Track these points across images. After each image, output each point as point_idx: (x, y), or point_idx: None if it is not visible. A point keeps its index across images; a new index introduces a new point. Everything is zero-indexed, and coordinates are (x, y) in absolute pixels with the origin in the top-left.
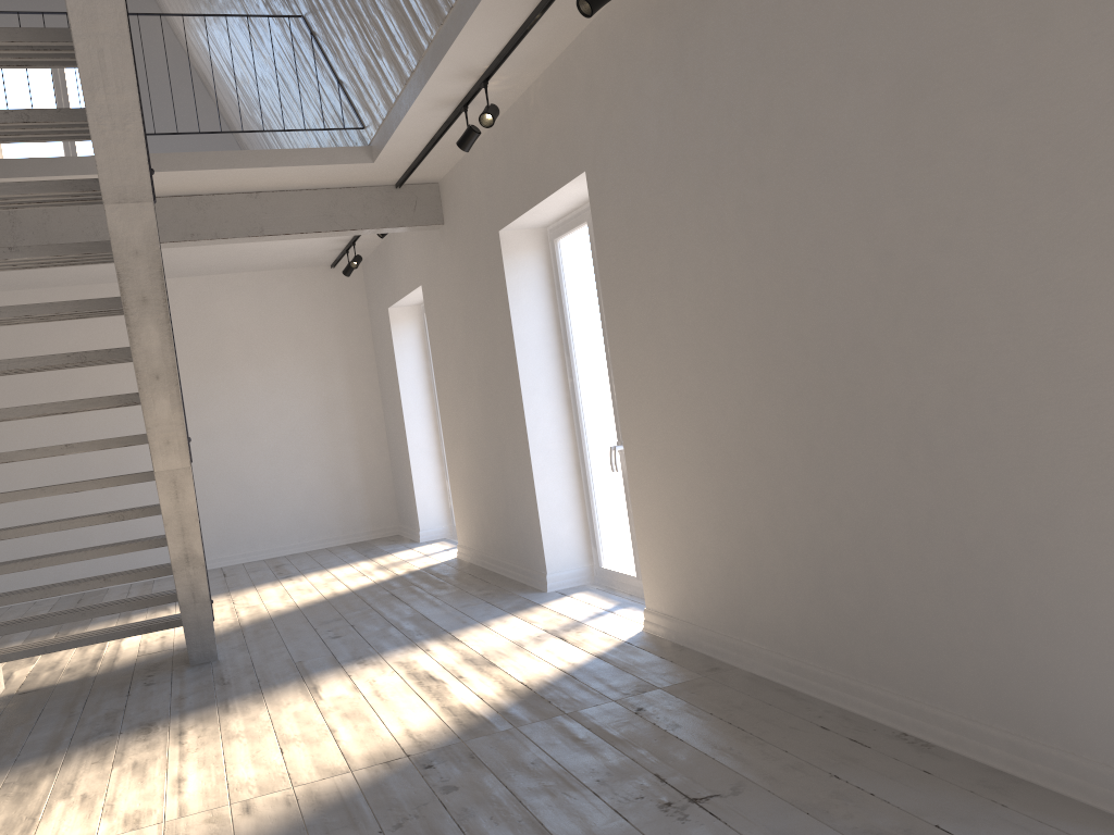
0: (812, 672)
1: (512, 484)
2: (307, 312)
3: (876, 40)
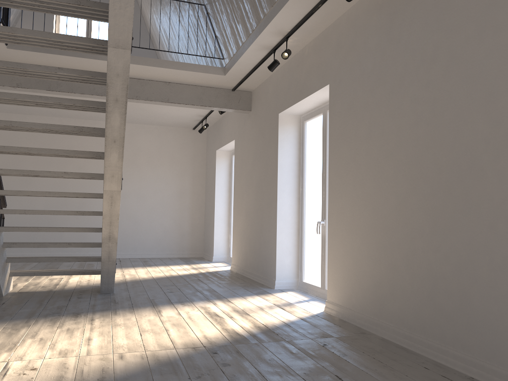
0: (418, 340)
1: (265, 235)
2: (178, 148)
3: (506, 12)
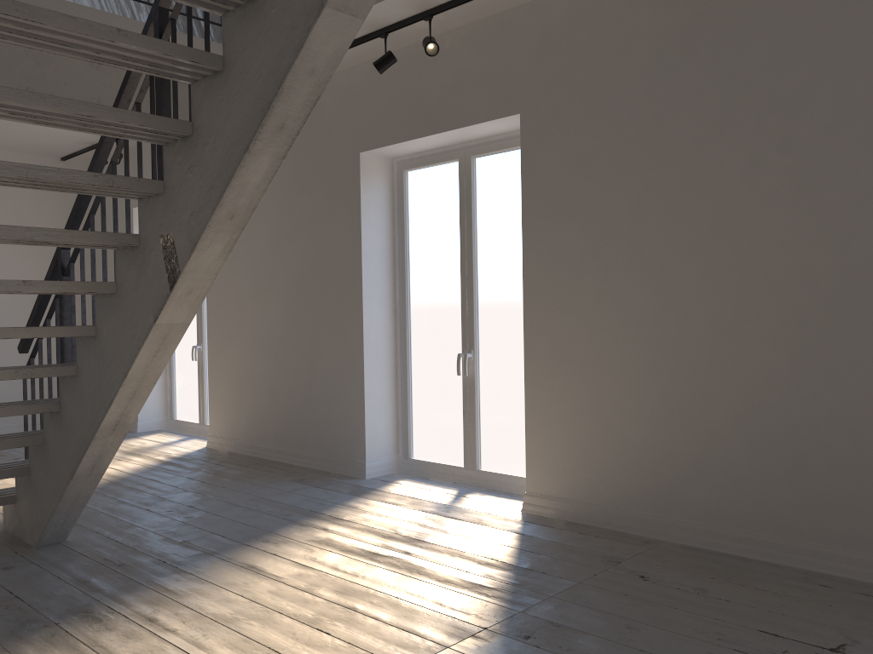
0: (769, 542)
1: (325, 380)
2: (31, 198)
3: None
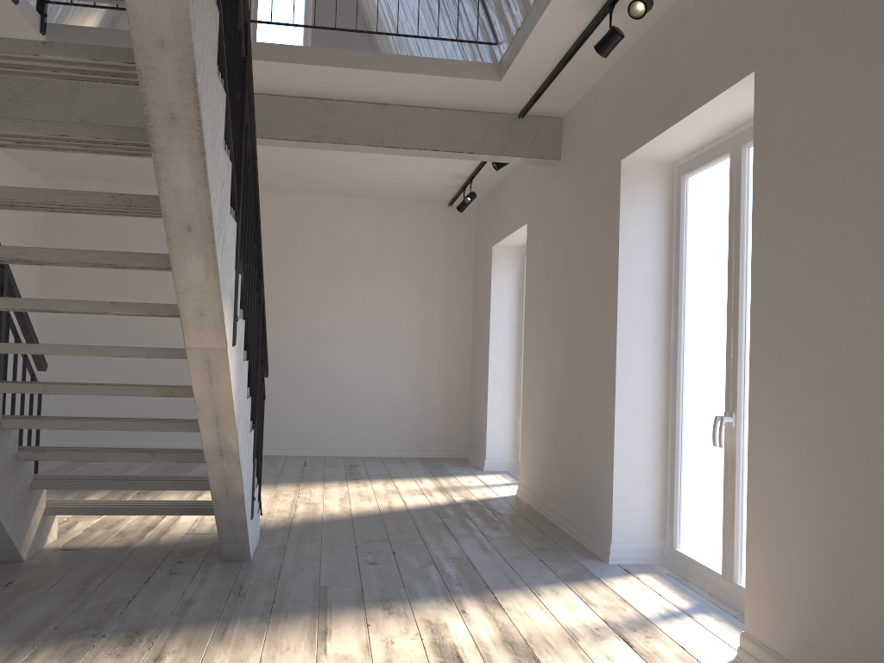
0: None
1: (588, 435)
2: (420, 242)
3: None
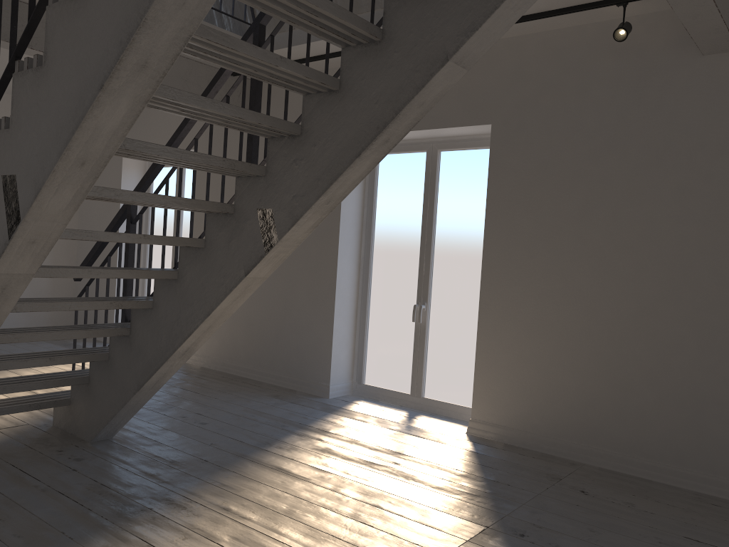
0: (669, 470)
1: (298, 316)
2: None
3: None
